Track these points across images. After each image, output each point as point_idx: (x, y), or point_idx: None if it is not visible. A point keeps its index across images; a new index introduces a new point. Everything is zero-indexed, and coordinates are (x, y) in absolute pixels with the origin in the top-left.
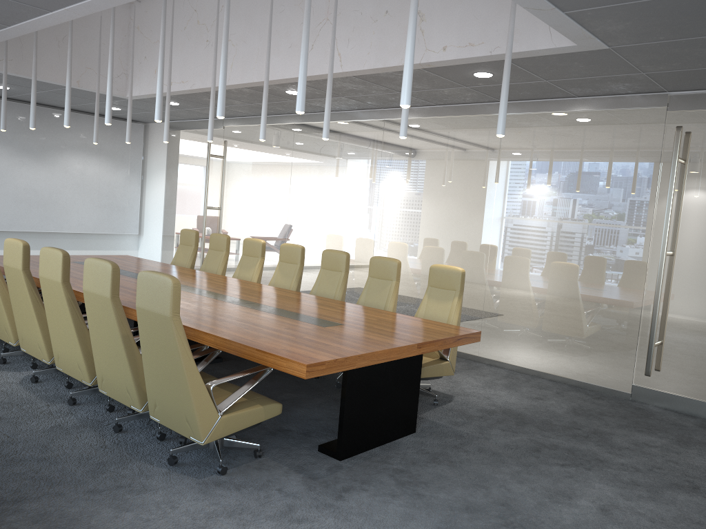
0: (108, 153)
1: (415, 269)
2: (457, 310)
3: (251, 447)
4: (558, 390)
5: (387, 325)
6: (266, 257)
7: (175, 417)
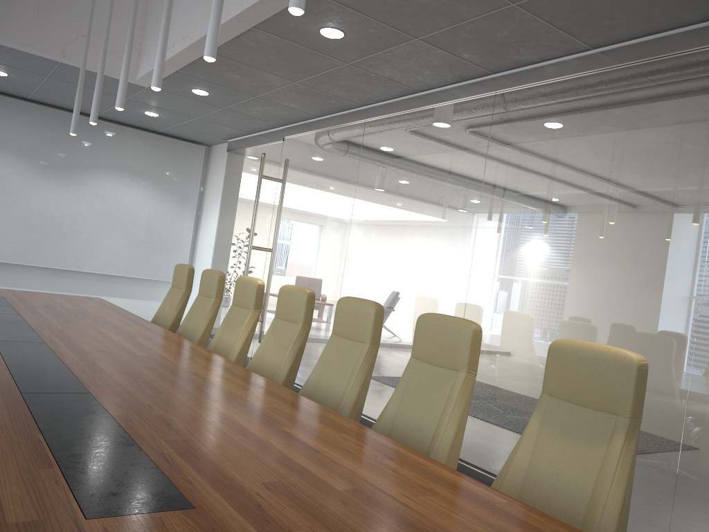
0: (155, 178)
1: (535, 355)
2: (621, 475)
3: None
4: None
5: (355, 526)
6: (313, 319)
7: None
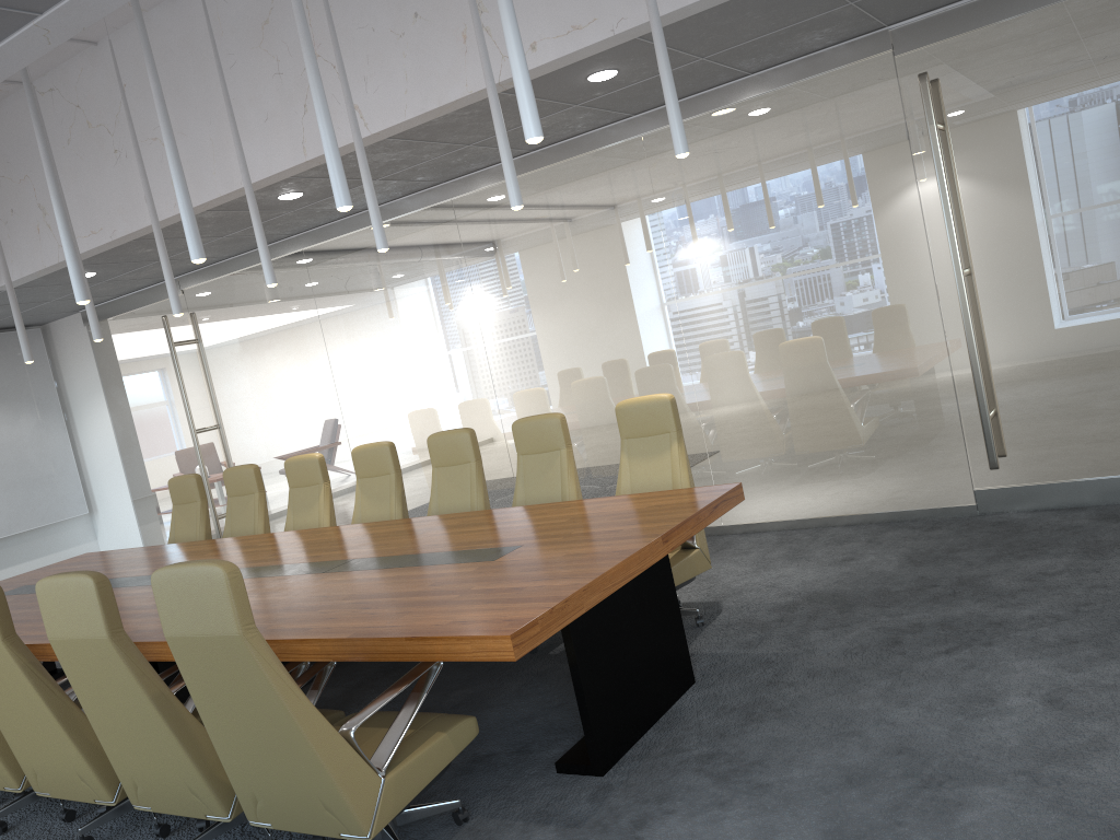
0: None
1: (578, 422)
2: (683, 463)
3: (446, 809)
4: (868, 536)
5: (591, 523)
6: None
7: (301, 809)
